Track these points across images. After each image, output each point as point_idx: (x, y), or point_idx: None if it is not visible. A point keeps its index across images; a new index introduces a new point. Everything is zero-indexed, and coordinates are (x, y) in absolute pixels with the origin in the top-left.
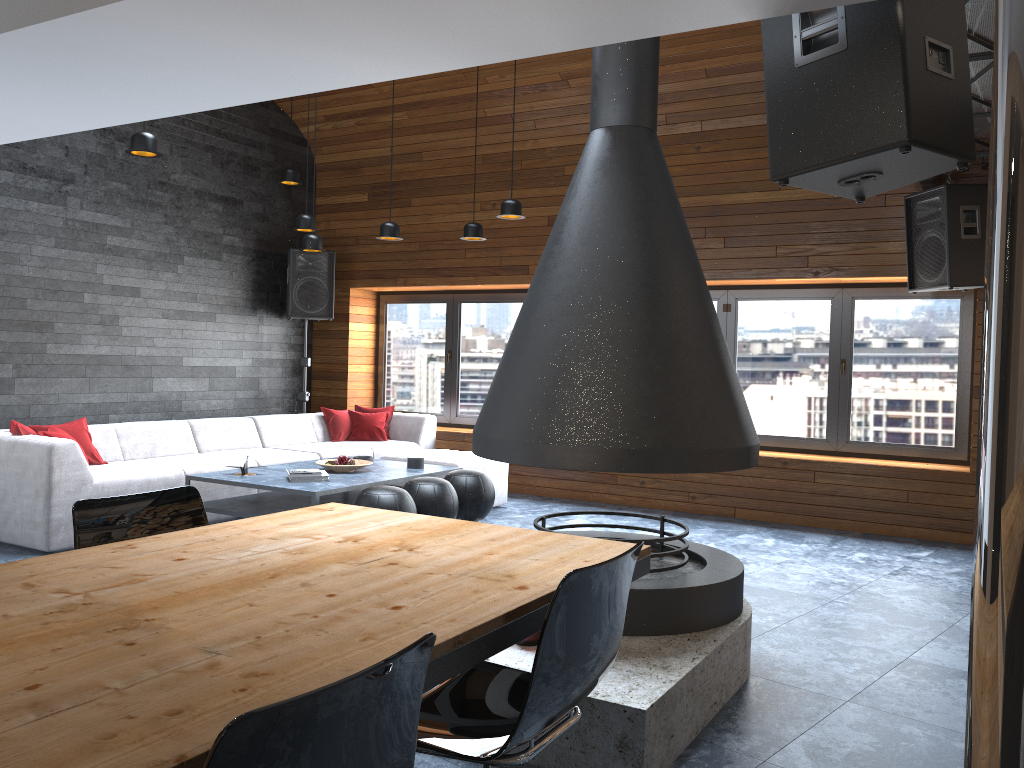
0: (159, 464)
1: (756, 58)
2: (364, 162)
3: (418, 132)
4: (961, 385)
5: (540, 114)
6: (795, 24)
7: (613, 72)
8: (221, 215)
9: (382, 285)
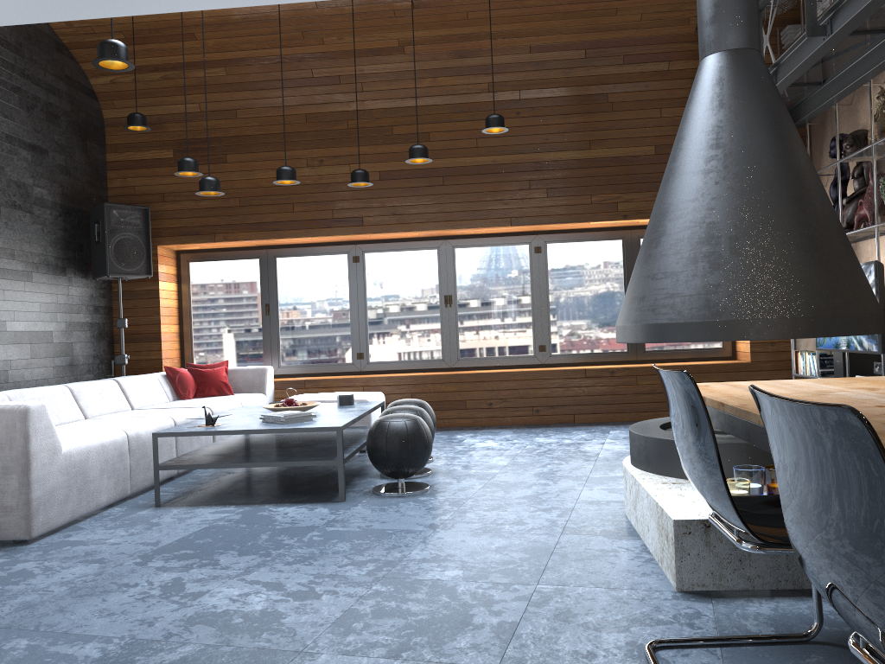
0: (82, 430)
1: (574, 39)
2: (166, 118)
3: (234, 89)
4: None
5: (369, 77)
6: None
7: (738, 2)
8: (30, 164)
9: (198, 241)
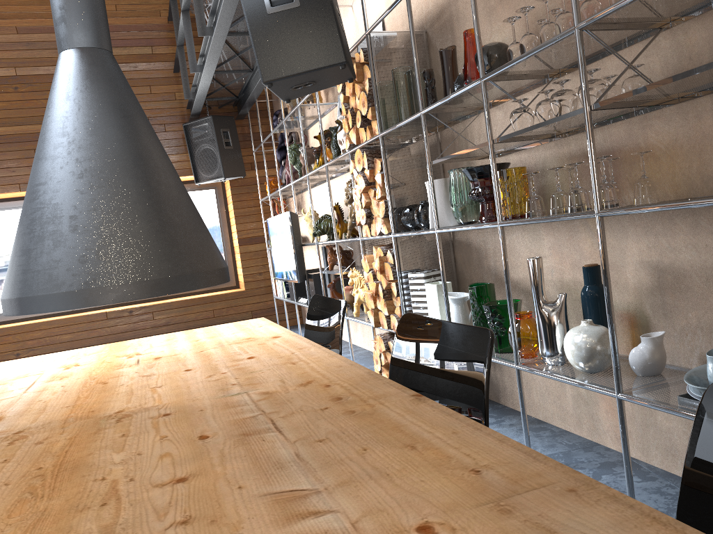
0: None
1: None
2: None
3: None
4: (225, 241)
5: None
6: None
7: (79, 6)
8: None
9: None
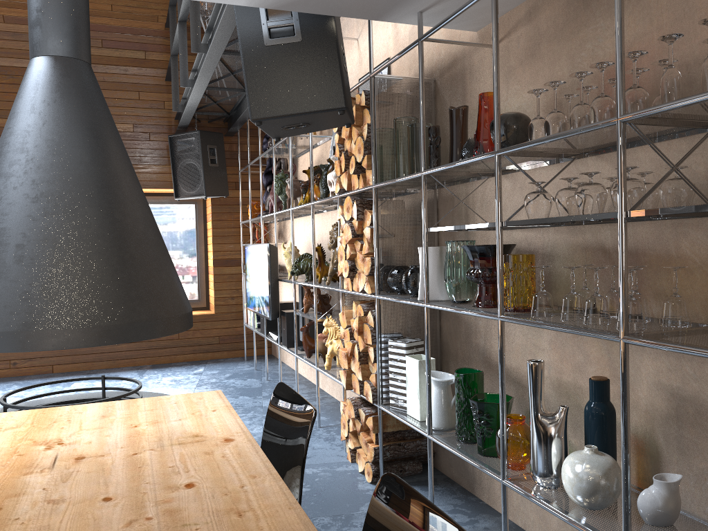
0: None
1: None
2: None
3: None
4: (200, 259)
5: None
6: (263, 15)
7: (58, 10)
8: None
9: None
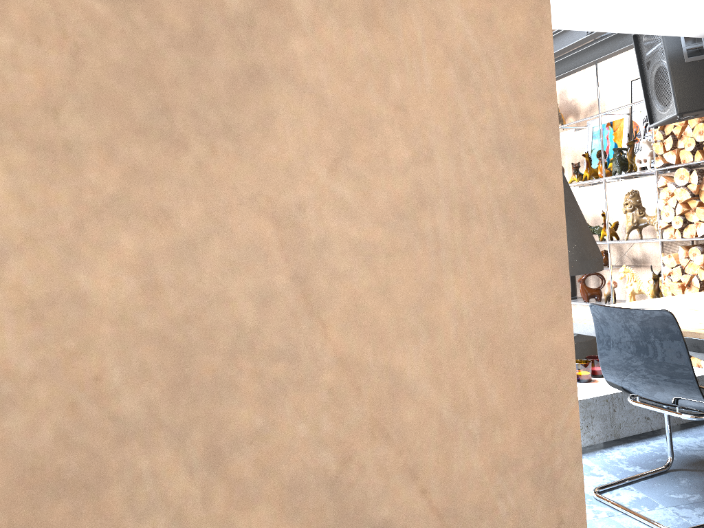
0: None
1: None
2: None
3: None
4: None
5: None
6: (682, 42)
7: None
8: None
9: None
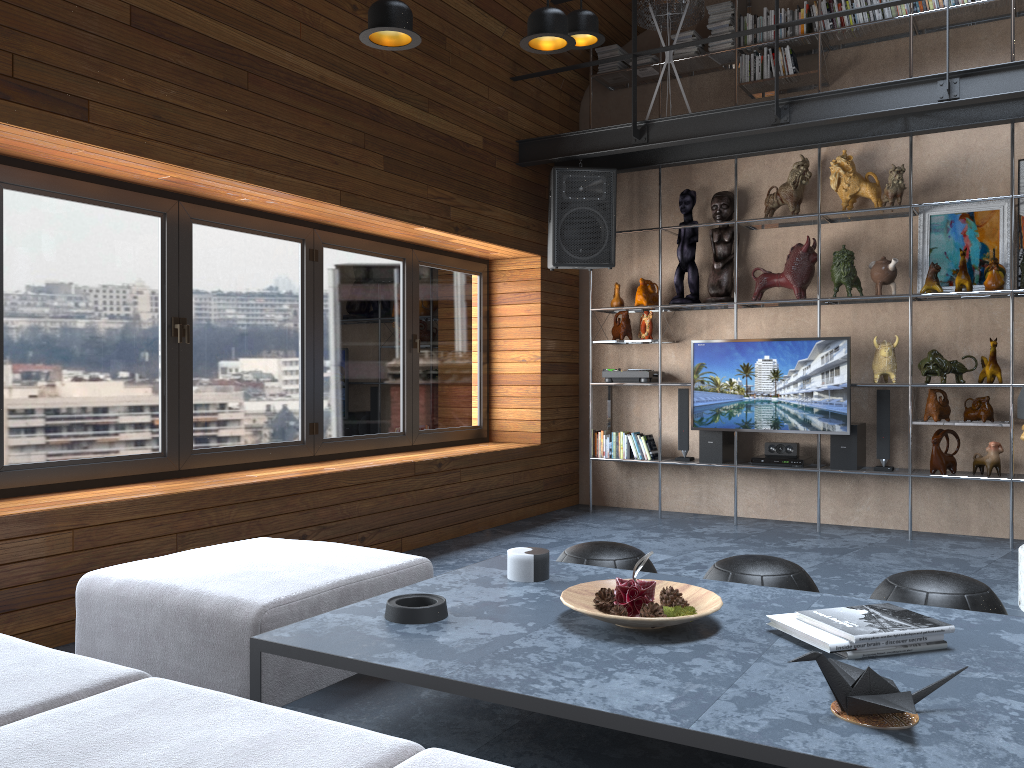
0: None
1: None
2: None
3: None
4: (483, 362)
5: None
6: None
7: None
8: None
9: None
